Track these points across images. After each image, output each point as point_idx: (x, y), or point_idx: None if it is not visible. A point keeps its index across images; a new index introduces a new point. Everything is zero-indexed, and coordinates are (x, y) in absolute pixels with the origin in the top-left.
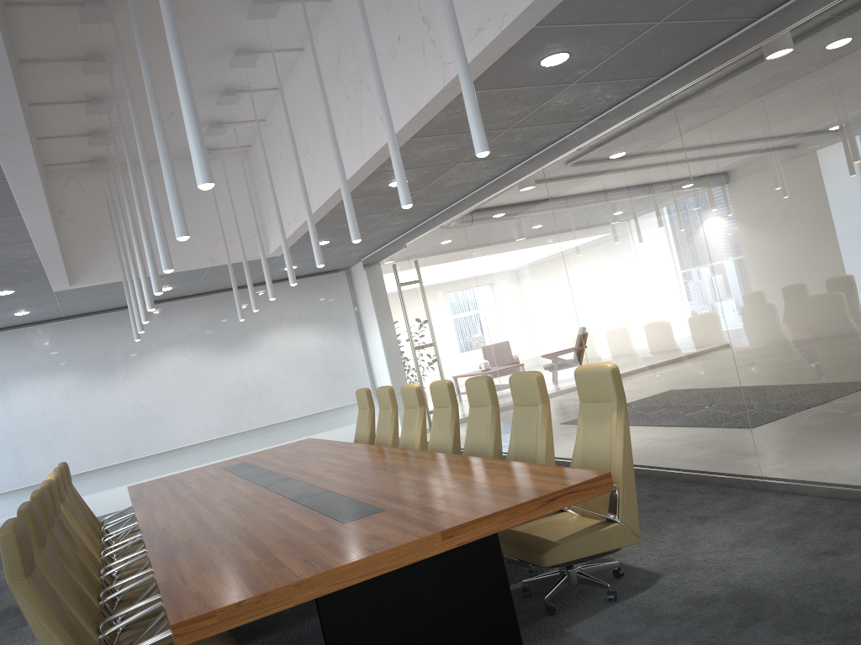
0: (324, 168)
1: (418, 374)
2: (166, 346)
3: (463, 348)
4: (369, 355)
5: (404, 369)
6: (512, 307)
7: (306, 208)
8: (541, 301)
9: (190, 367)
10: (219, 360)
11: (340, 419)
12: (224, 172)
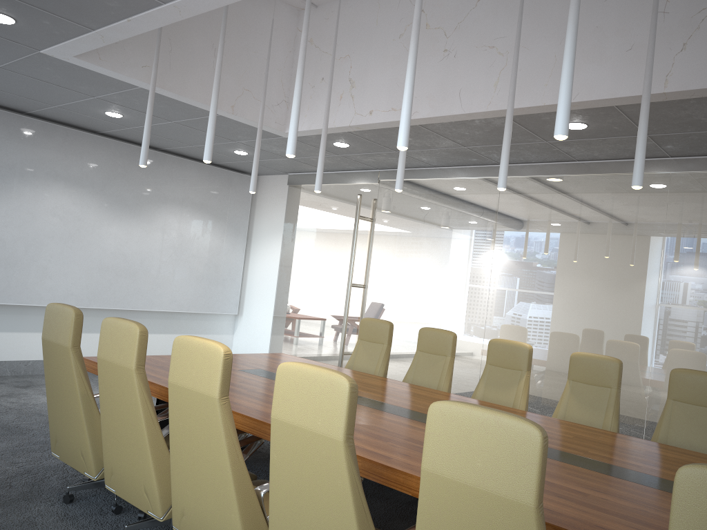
0: (531, 73)
1: (346, 312)
2: (55, 179)
3: (433, 304)
4: (245, 269)
5: (309, 299)
6: (544, 288)
7: (646, 113)
8: (599, 294)
9: (73, 214)
10: (106, 219)
11: (198, 325)
12: (338, 19)
